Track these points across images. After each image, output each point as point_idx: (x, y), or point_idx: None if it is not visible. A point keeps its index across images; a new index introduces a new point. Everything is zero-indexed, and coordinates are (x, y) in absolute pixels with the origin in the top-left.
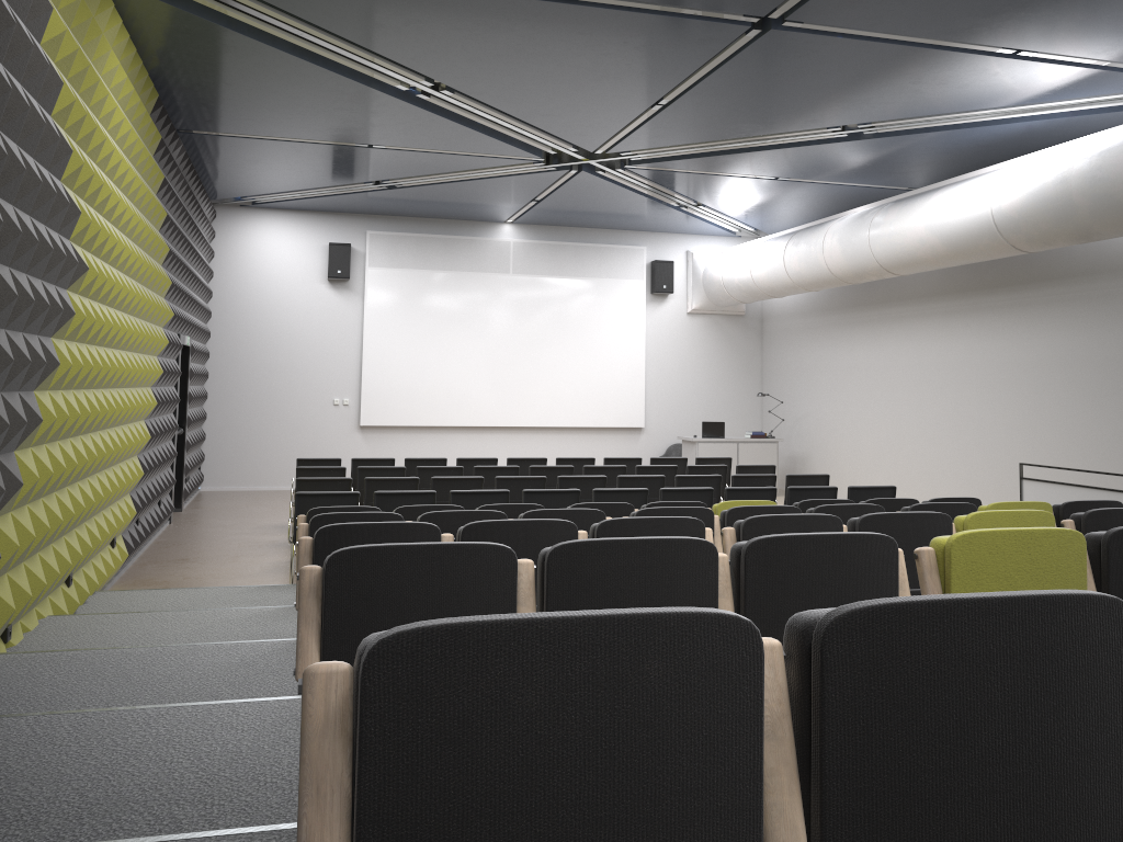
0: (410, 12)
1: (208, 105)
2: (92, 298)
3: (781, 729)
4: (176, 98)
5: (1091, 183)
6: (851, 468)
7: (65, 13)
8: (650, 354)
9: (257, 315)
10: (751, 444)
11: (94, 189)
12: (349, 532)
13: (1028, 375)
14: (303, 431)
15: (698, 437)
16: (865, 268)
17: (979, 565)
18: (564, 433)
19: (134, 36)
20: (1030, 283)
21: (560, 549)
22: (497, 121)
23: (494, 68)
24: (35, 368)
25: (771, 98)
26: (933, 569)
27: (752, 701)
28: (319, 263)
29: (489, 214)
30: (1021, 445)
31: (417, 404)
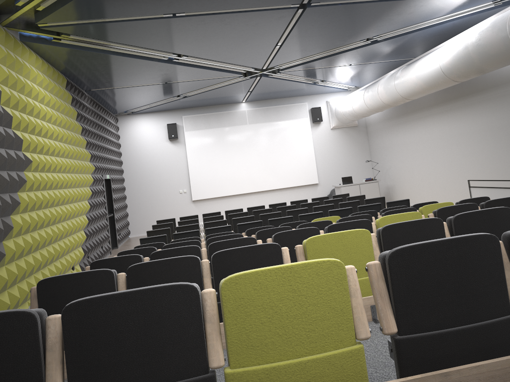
0: (150, 30)
1: (91, 79)
2: (41, 171)
3: (55, 347)
4: (76, 79)
5: (477, 47)
6: (411, 189)
7: (1, 62)
8: (316, 150)
9: (141, 159)
10: (366, 184)
11: (32, 128)
12: (103, 262)
13: (476, 137)
14: (168, 206)
15: (340, 185)
16: (396, 98)
17: (319, 250)
18: (282, 191)
19: (47, 59)
20: (471, 94)
21: (131, 268)
22: (213, 64)
23: (198, 44)
24: (7, 207)
25: (325, 34)
26: (301, 254)
27: (33, 339)
28: (164, 133)
29: (233, 100)
30: (478, 169)
31: (215, 187)
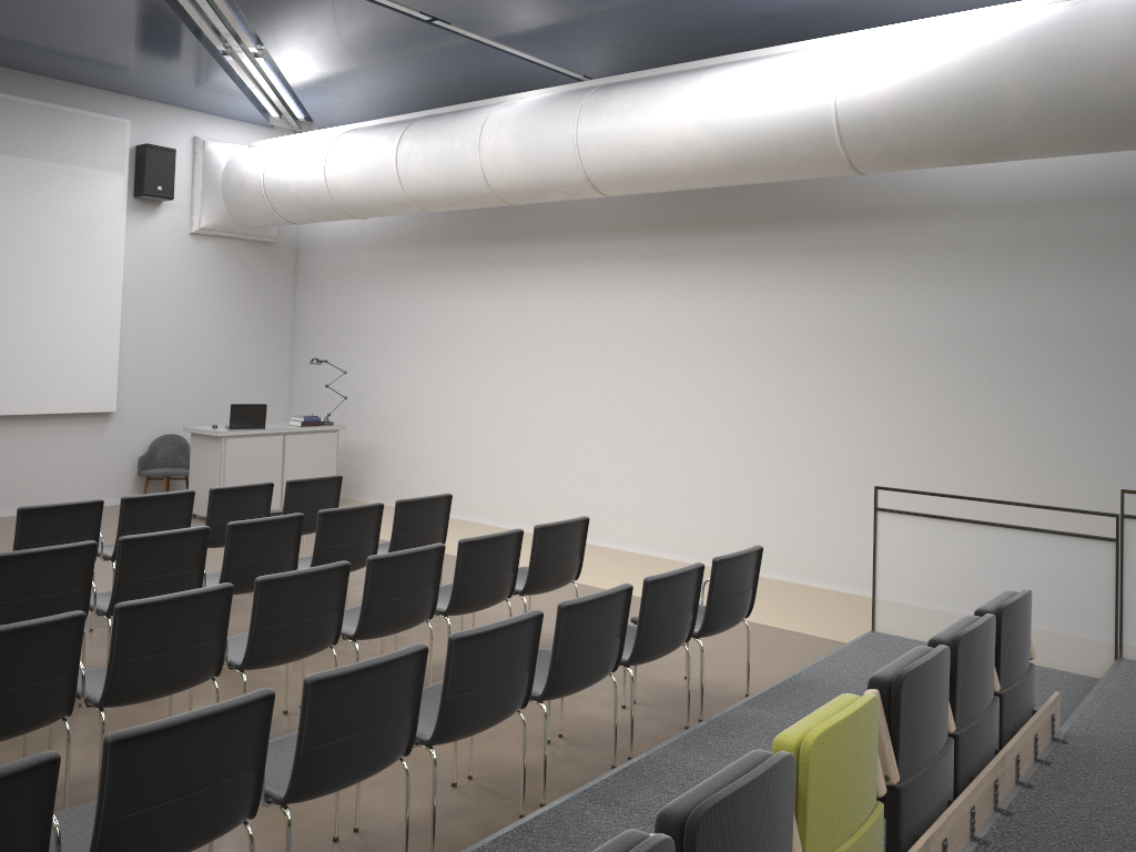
0: None
1: None
2: None
3: None
4: None
5: (1045, 70)
6: (453, 467)
7: None
8: (130, 294)
9: None
10: (304, 436)
11: None
12: None
13: (770, 347)
14: None
15: (224, 430)
16: (557, 180)
17: None
18: None
19: None
20: (781, 222)
21: None
22: None
23: None
24: None
25: None
26: None
27: None
28: None
29: None
30: (754, 442)
31: None
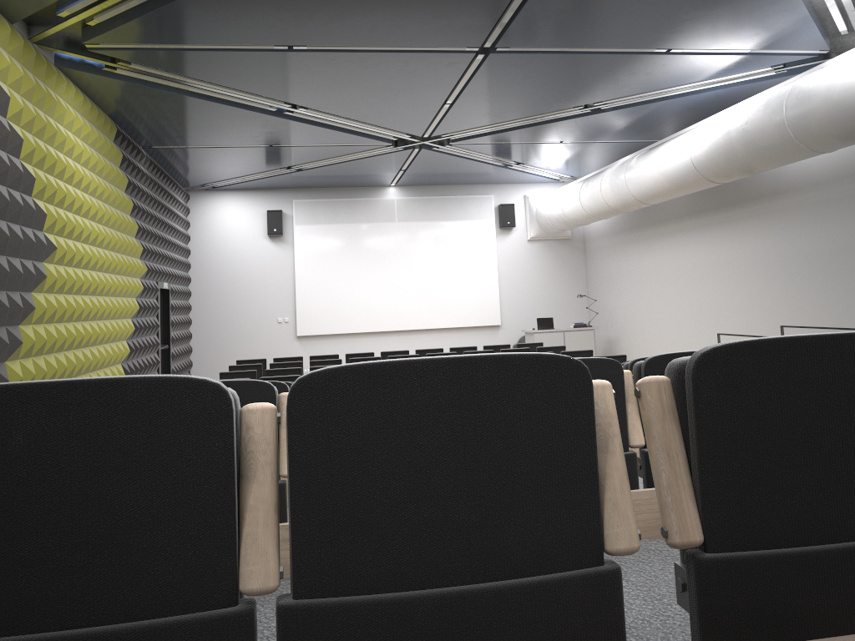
0: (252, 66)
1: (155, 131)
2: (67, 265)
3: None
4: (132, 128)
5: (742, 134)
6: (644, 345)
7: (26, 96)
8: (502, 272)
9: (221, 264)
10: (574, 332)
11: (60, 198)
12: None
13: (742, 270)
14: (258, 342)
15: (534, 330)
16: (627, 201)
17: None
18: (442, 332)
19: (90, 96)
20: (739, 203)
21: None
22: (346, 123)
23: (324, 92)
24: (16, 312)
25: (520, 93)
26: None
27: None
28: (262, 225)
29: (376, 181)
30: (742, 321)
31: (335, 318)
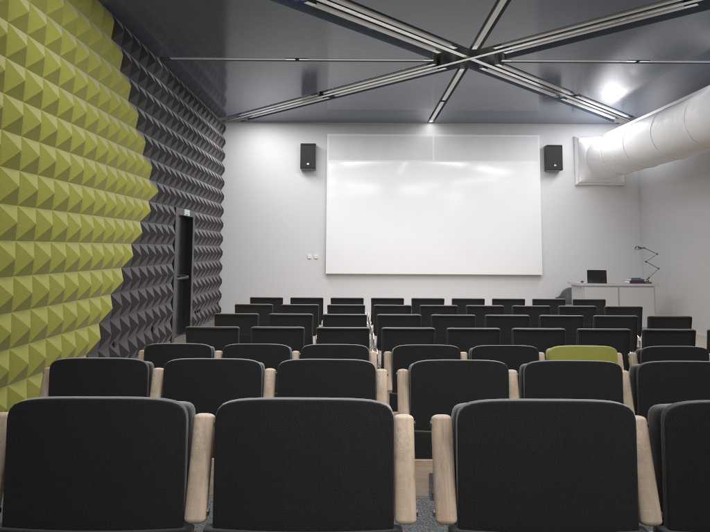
0: None
1: (164, 32)
2: (8, 167)
3: None
4: (138, 27)
5: None
6: None
7: None
8: (546, 218)
9: (254, 196)
10: (630, 288)
11: None
12: None
13: None
14: (286, 277)
15: (583, 283)
16: None
17: None
18: (478, 279)
19: None
20: None
21: None
22: (380, 23)
23: None
24: None
25: None
26: None
27: None
28: (295, 159)
29: (413, 116)
30: None
31: (366, 257)
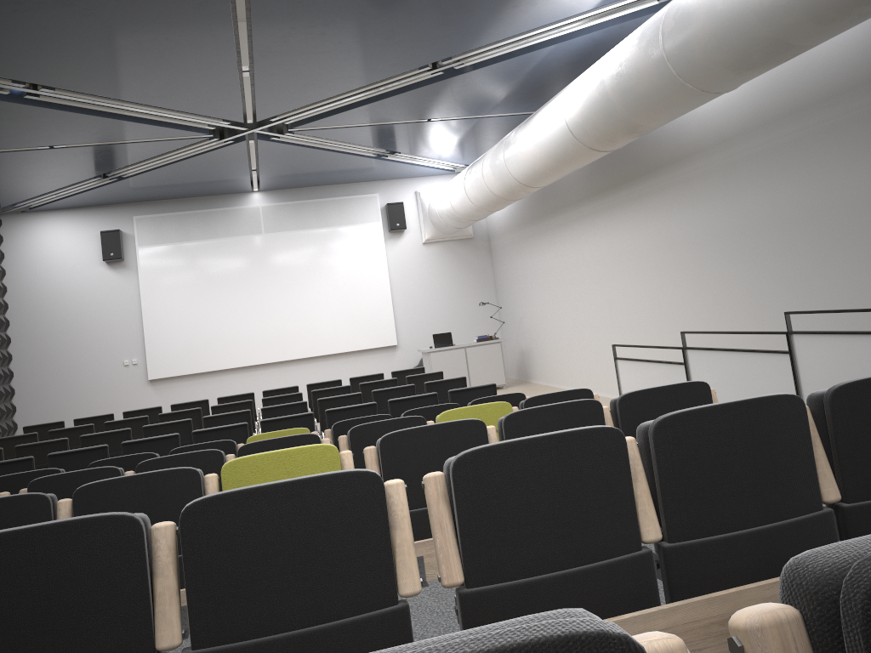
0: None
1: None
2: None
3: None
4: None
5: (617, 80)
6: (556, 357)
7: None
8: (395, 282)
9: (48, 300)
10: (477, 347)
11: None
12: None
13: (649, 259)
14: (100, 391)
15: (430, 348)
16: (511, 185)
17: None
18: (329, 360)
19: None
20: (638, 177)
21: None
22: (127, 108)
23: (54, 61)
24: None
25: (334, 49)
26: None
27: None
28: (97, 249)
29: (231, 187)
30: (653, 322)
31: (195, 354)
